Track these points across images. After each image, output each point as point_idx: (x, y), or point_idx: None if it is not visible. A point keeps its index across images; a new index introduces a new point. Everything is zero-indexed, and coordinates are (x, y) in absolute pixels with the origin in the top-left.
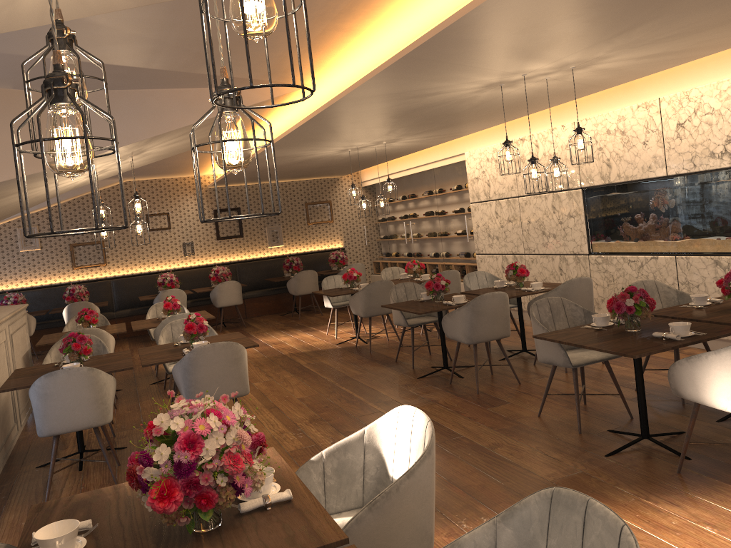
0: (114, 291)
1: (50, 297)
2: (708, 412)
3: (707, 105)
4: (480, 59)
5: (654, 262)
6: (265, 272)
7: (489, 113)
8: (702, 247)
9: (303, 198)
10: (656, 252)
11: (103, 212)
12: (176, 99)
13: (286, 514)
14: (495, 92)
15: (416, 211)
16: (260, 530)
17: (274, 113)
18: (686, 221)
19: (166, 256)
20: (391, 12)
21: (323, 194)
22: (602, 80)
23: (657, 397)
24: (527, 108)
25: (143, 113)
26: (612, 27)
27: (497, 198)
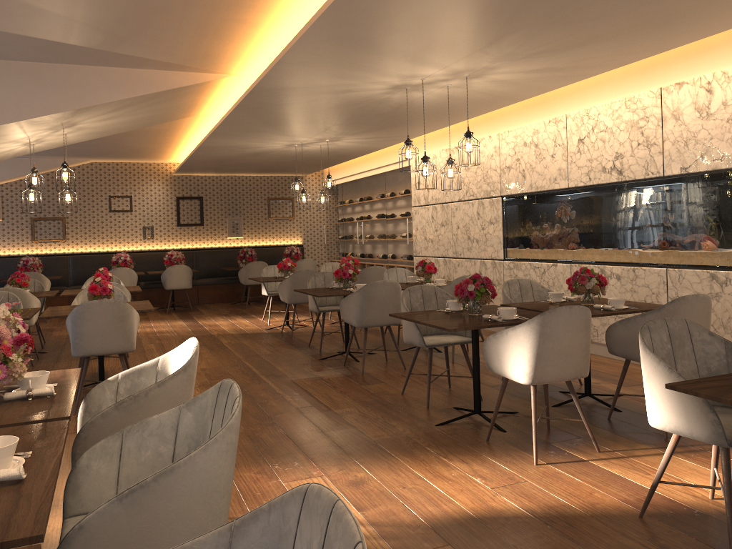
0: (71, 267)
1: (6, 268)
2: (551, 399)
3: (602, 123)
4: (368, 59)
5: (554, 269)
6: (222, 262)
7: (415, 118)
8: (592, 257)
9: (266, 192)
10: (556, 259)
11: (35, 180)
12: (102, 76)
13: (40, 403)
14: (406, 95)
15: (368, 213)
16: (9, 410)
17: (211, 101)
18: (581, 231)
19: (126, 238)
20: (278, 8)
21: (286, 191)
22: (507, 93)
23: (516, 386)
24: (451, 116)
25: (69, 86)
26: (477, 37)
27: (434, 202)
